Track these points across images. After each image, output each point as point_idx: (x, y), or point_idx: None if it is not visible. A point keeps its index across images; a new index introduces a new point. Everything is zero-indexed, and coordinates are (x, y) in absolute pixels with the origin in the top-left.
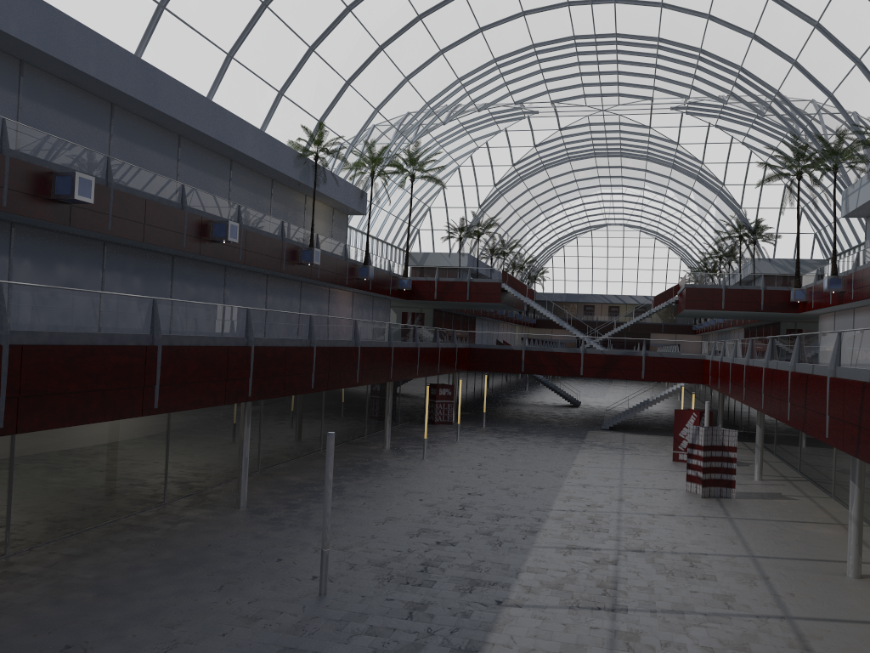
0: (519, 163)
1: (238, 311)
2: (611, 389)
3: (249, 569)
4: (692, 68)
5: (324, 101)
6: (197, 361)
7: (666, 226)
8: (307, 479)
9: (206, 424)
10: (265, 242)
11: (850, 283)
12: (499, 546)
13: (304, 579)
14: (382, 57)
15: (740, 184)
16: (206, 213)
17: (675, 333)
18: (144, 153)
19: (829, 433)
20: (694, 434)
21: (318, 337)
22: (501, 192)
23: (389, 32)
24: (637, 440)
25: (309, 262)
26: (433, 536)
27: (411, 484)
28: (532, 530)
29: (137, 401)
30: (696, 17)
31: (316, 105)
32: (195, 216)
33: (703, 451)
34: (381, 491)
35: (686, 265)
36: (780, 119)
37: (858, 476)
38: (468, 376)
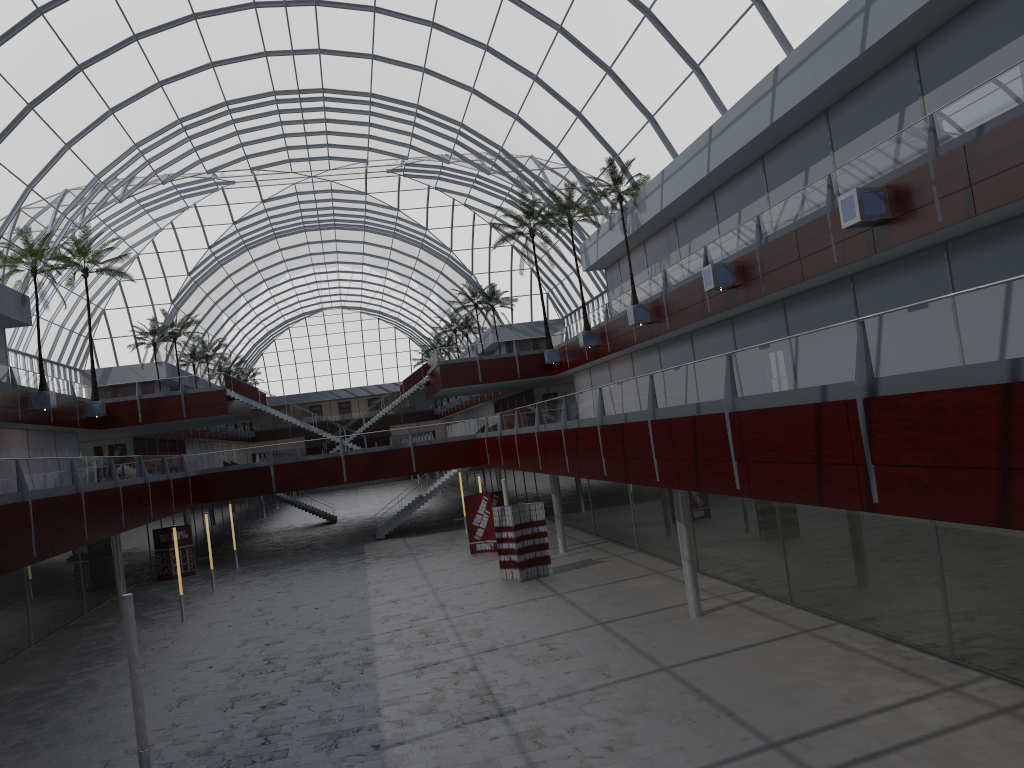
0: (217, 245)
1: None
2: (362, 497)
3: None
4: (410, 126)
5: None
6: None
7: (391, 303)
8: (36, 685)
9: None
10: None
11: (604, 336)
12: (338, 689)
13: None
14: (33, 118)
15: (468, 248)
16: None
17: (416, 421)
18: None
19: (660, 475)
20: (500, 516)
21: (29, 487)
22: (197, 282)
23: (41, 86)
24: (422, 541)
25: None
26: (253, 702)
27: (186, 653)
28: (365, 662)
29: None
30: (411, 70)
31: None
32: None
33: (515, 531)
34: (151, 670)
35: (416, 344)
36: (507, 176)
37: (683, 515)
38: (195, 512)
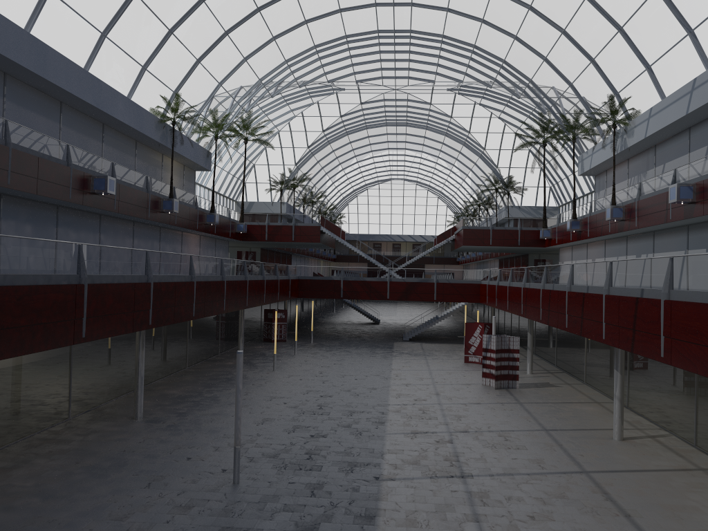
0: (328, 130)
1: (140, 253)
2: (398, 309)
3: (166, 468)
4: (467, 59)
5: (178, 75)
6: (113, 296)
7: (437, 181)
8: (185, 392)
9: (100, 350)
10: (134, 194)
11: (586, 224)
12: (360, 435)
13: (216, 472)
14: (227, 40)
15: (497, 149)
16: (87, 169)
17: (443, 264)
18: (32, 117)
19: (606, 335)
20: (487, 341)
21: (196, 273)
22: (313, 153)
23: (234, 20)
24: (432, 347)
25: (170, 210)
26: (306, 431)
27: (272, 391)
28: (380, 421)
29: (70, 332)
30: (473, 20)
31: (172, 78)
32: (79, 172)
33: (496, 353)
34: (250, 398)
35: (451, 211)
36: (532, 101)
37: (620, 366)
38: (291, 302)
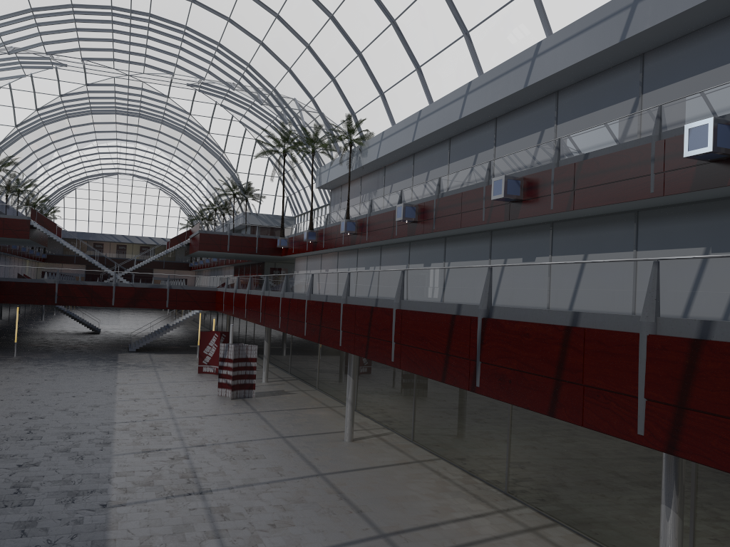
0: (43, 109)
1: None
2: (122, 317)
3: None
4: (211, 56)
5: None
6: None
7: (171, 180)
8: None
9: None
10: None
11: (322, 236)
12: (81, 459)
13: None
14: None
15: (236, 153)
16: None
17: (174, 269)
18: None
19: (342, 342)
20: (225, 350)
21: None
22: (22, 133)
23: None
24: (163, 358)
25: None
26: (12, 461)
27: None
28: (106, 441)
29: None
30: (219, 17)
31: None
32: None
33: (233, 362)
34: None
35: (184, 213)
36: (274, 109)
37: (353, 371)
38: None
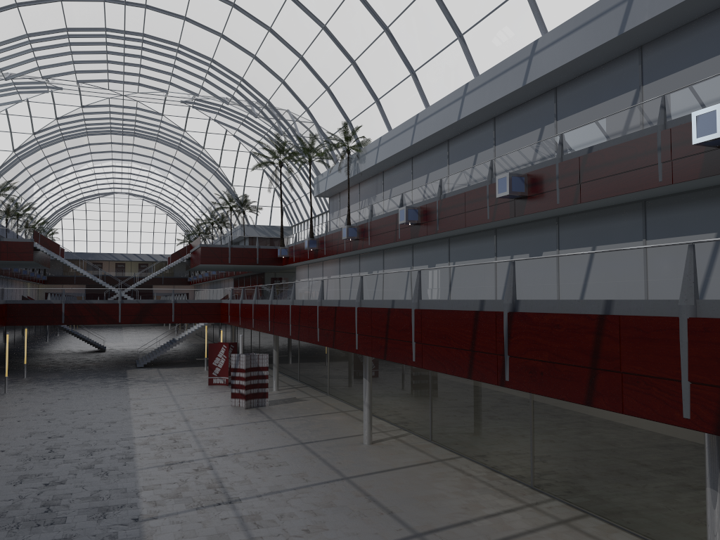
0: (40, 132)
1: None
2: (125, 334)
3: None
4: (204, 73)
5: None
6: None
7: (167, 197)
8: None
9: None
10: None
11: (323, 243)
12: (106, 475)
13: None
14: None
15: (232, 167)
16: None
17: (173, 284)
18: None
19: (359, 346)
20: (236, 361)
21: None
22: (20, 158)
23: None
24: (172, 372)
25: None
26: (38, 480)
27: None
28: (128, 456)
29: None
30: (212, 34)
31: None
32: None
33: (246, 372)
34: None
35: (181, 229)
36: (269, 121)
37: (368, 374)
38: None
